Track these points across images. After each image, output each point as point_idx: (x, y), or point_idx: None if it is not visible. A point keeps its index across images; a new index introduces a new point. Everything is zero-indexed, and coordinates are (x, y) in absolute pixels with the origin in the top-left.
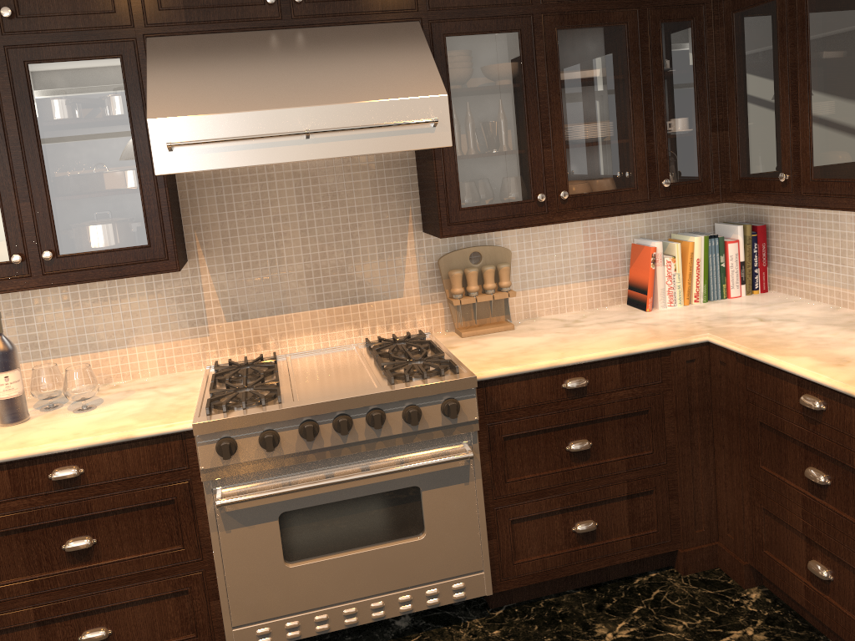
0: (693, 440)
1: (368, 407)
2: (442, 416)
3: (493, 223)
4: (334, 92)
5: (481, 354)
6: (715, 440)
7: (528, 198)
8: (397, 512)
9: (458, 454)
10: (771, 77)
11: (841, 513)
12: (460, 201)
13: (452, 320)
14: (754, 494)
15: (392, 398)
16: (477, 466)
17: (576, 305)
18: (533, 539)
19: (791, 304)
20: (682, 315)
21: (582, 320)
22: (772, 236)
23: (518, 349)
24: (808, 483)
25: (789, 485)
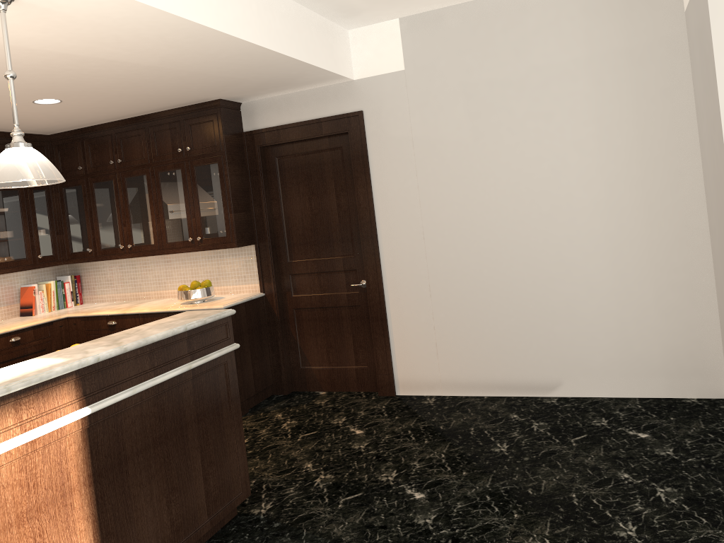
0: None
1: None
2: None
3: None
4: None
5: None
6: None
7: None
8: None
9: None
10: (81, 213)
11: None
12: None
13: None
14: None
15: None
16: None
17: None
18: None
19: (95, 304)
20: (51, 313)
21: (3, 322)
22: (83, 279)
23: None
24: None
25: None
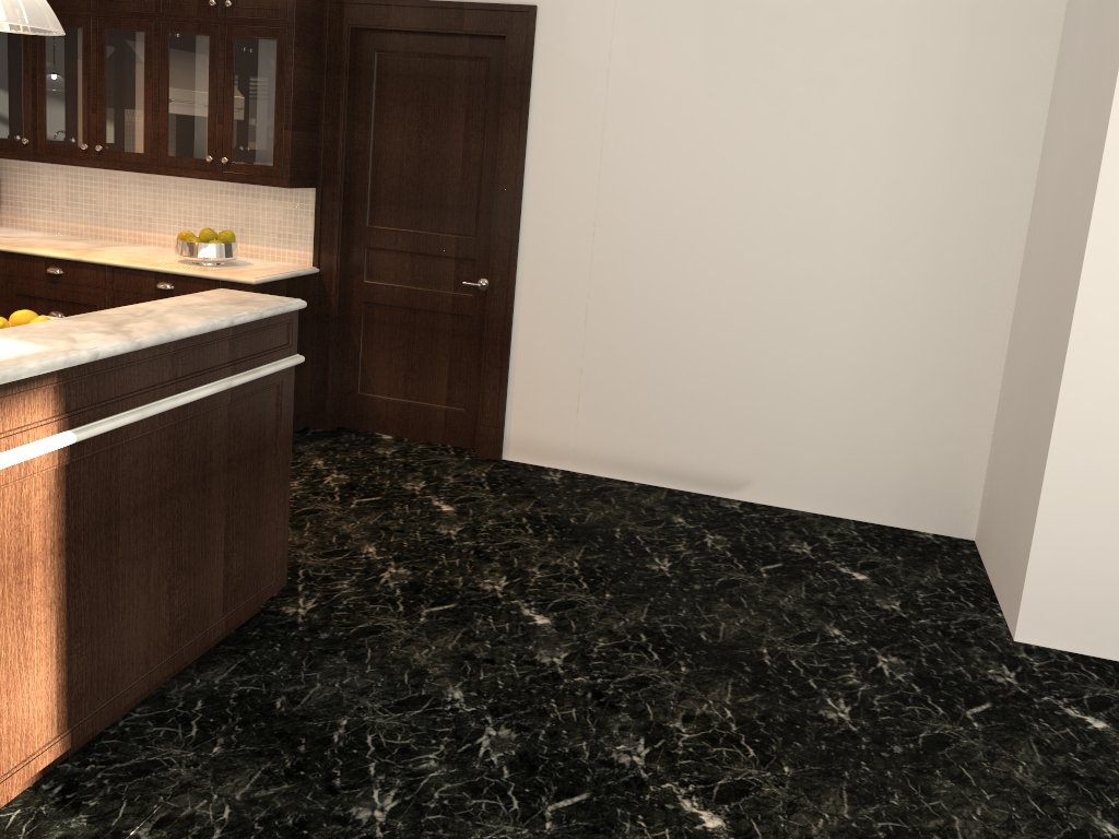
0: None
1: None
2: None
3: None
4: None
5: None
6: None
7: None
8: None
9: None
10: (17, 73)
11: None
12: None
13: None
14: None
15: None
16: None
17: None
18: None
19: (22, 232)
20: None
21: None
22: (3, 186)
23: None
24: None
25: None
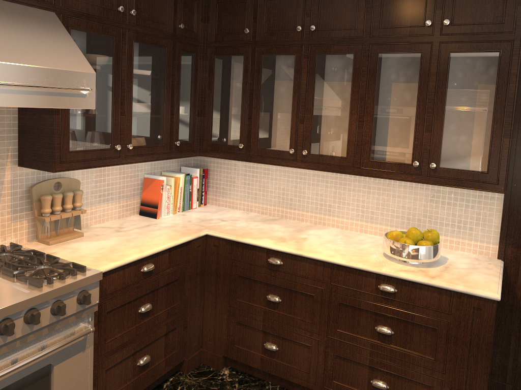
0: (196, 292)
1: (26, 309)
2: (77, 304)
3: (88, 162)
4: (14, 54)
5: (82, 255)
6: (206, 290)
7: (110, 147)
8: (32, 389)
9: (84, 330)
10: (236, 93)
11: (287, 314)
12: (69, 146)
13: (33, 232)
14: (231, 315)
15: (47, 297)
16: (91, 336)
17: (111, 217)
18: (116, 378)
19: (226, 211)
20: (179, 220)
21: (124, 227)
22: (210, 175)
23: (105, 249)
24: (267, 303)
25: (255, 306)
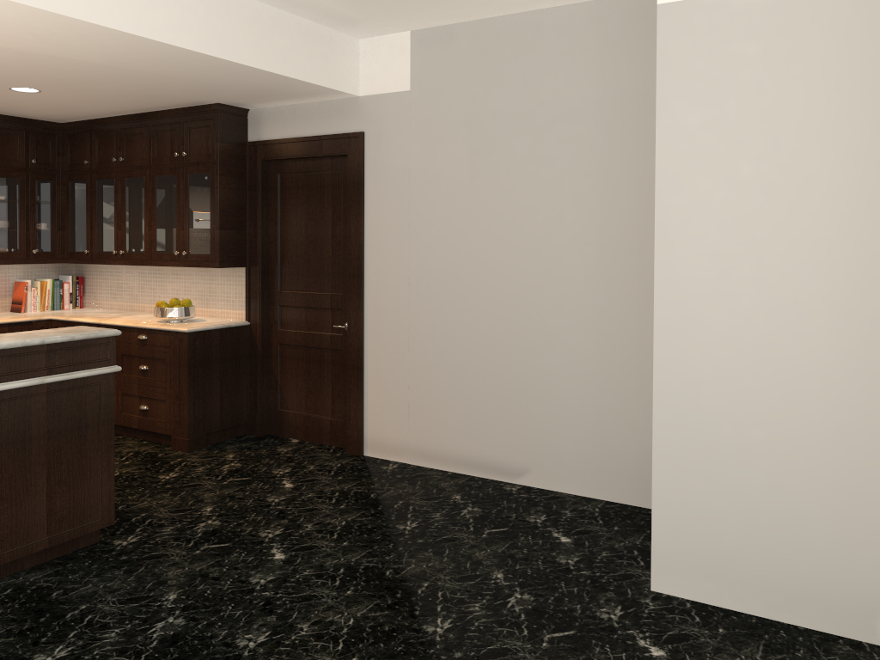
0: None
1: None
2: None
3: None
4: None
5: None
6: None
7: None
8: None
9: None
10: (83, 210)
11: None
12: None
13: None
14: None
15: None
16: None
17: None
18: None
19: (92, 310)
20: (40, 313)
21: None
22: (86, 282)
23: None
24: None
25: None
